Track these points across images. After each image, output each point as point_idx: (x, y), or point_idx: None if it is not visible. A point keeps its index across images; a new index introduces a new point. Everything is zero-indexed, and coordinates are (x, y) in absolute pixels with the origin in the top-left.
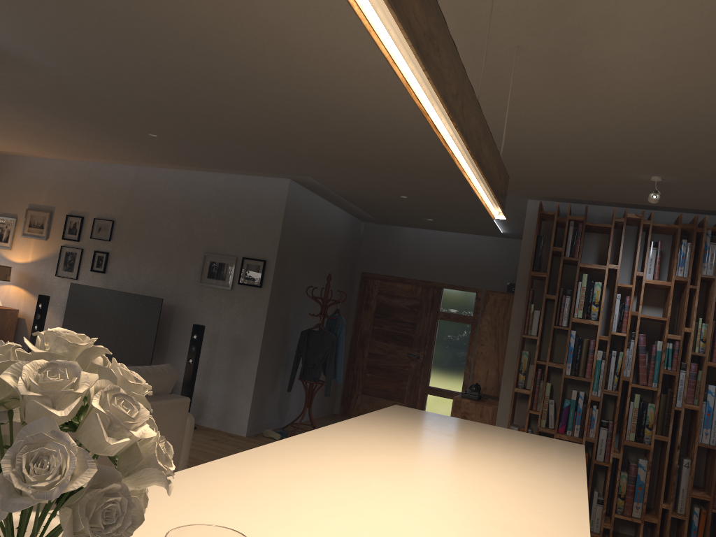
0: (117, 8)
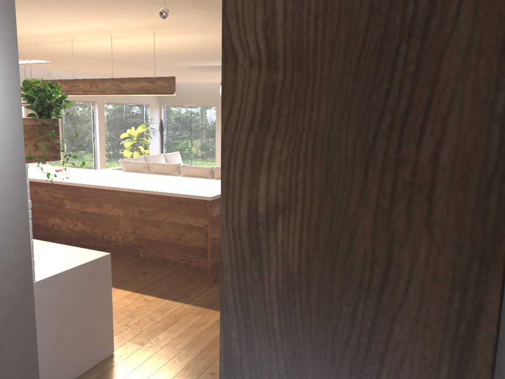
0: (206, 55)
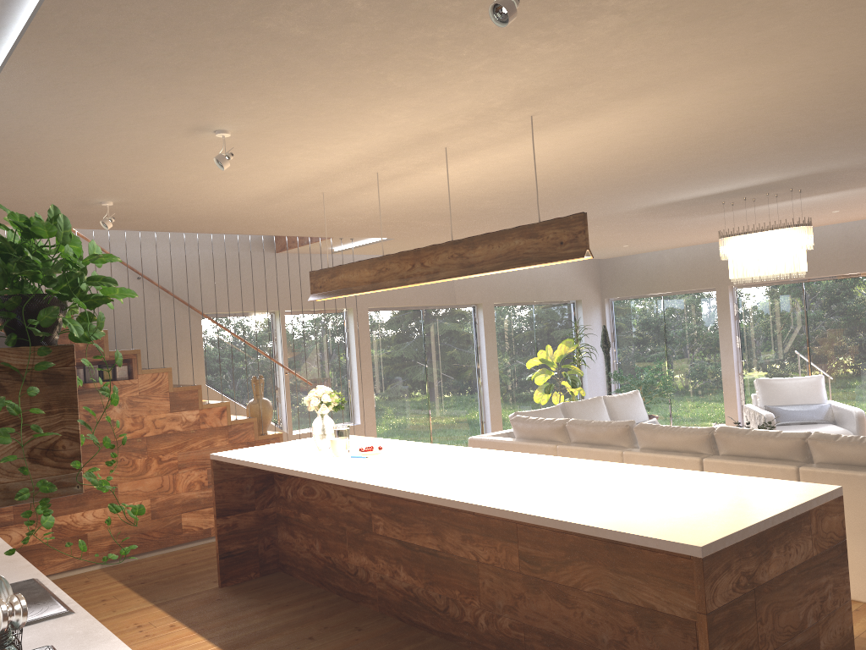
0: (675, 168)
